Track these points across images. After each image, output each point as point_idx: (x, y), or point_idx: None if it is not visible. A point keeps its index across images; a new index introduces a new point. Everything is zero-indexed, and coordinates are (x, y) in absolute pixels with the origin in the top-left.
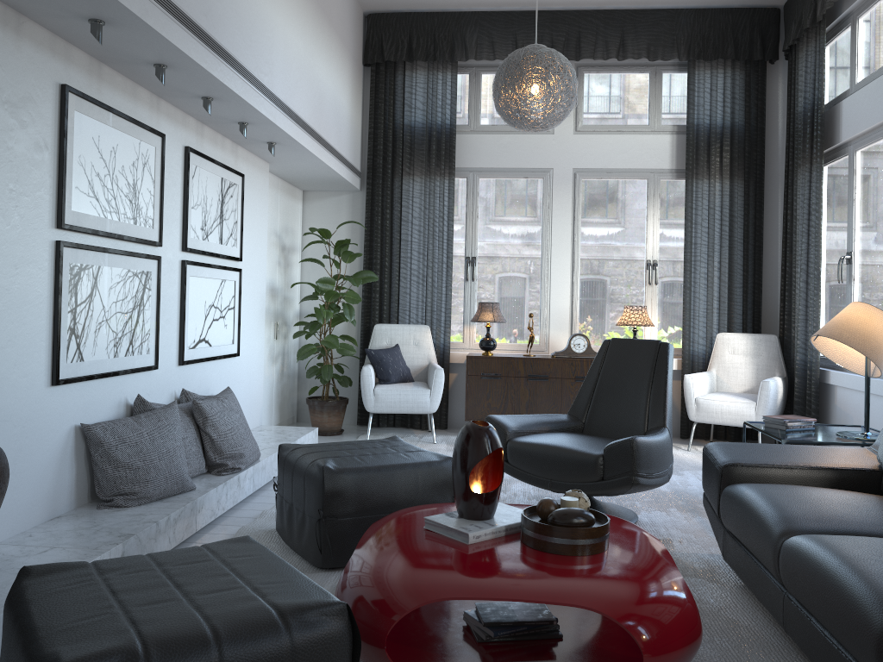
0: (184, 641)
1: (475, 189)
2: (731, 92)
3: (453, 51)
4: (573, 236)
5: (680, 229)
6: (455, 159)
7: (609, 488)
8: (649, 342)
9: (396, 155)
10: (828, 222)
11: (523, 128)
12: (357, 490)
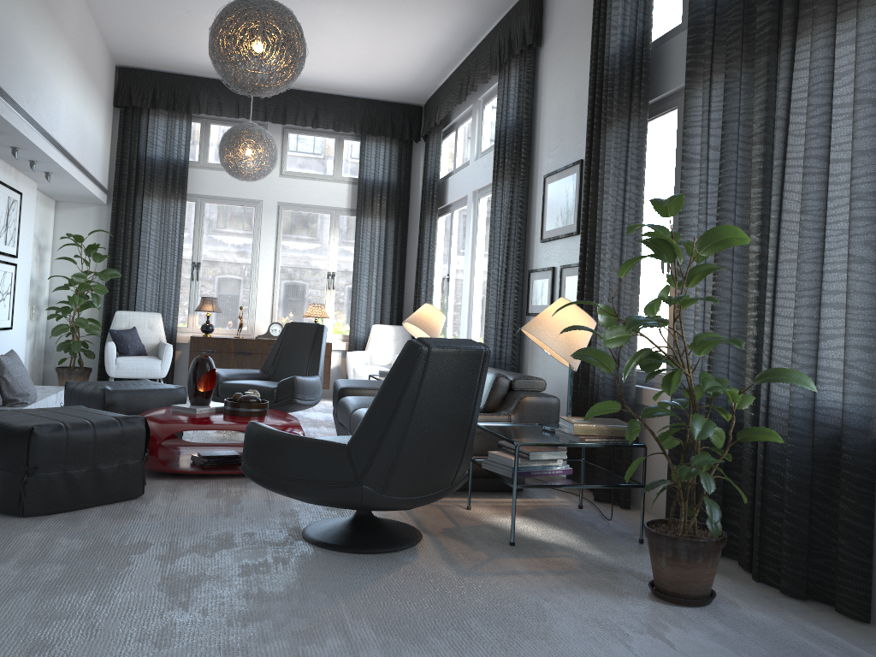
0: (79, 423)
1: (202, 211)
2: (389, 159)
3: (189, 105)
4: (276, 251)
5: (352, 251)
6: (187, 186)
7: (279, 406)
8: (313, 324)
9: (139, 180)
10: (442, 254)
11: (239, 178)
12: (125, 403)
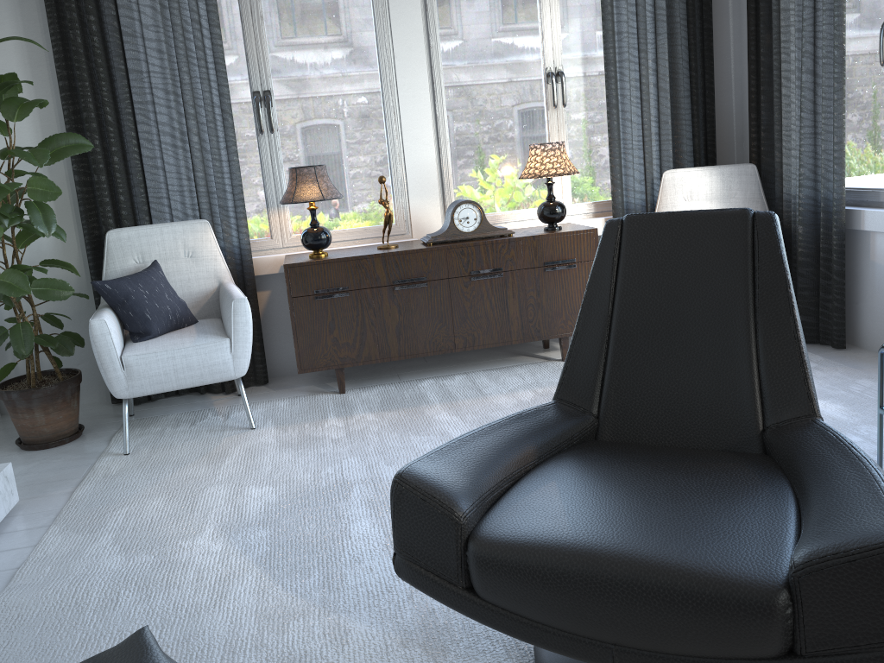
0: None
1: None
2: None
3: None
4: (428, 39)
5: (591, 13)
6: None
7: None
8: (726, 216)
9: None
10: None
11: None
12: None
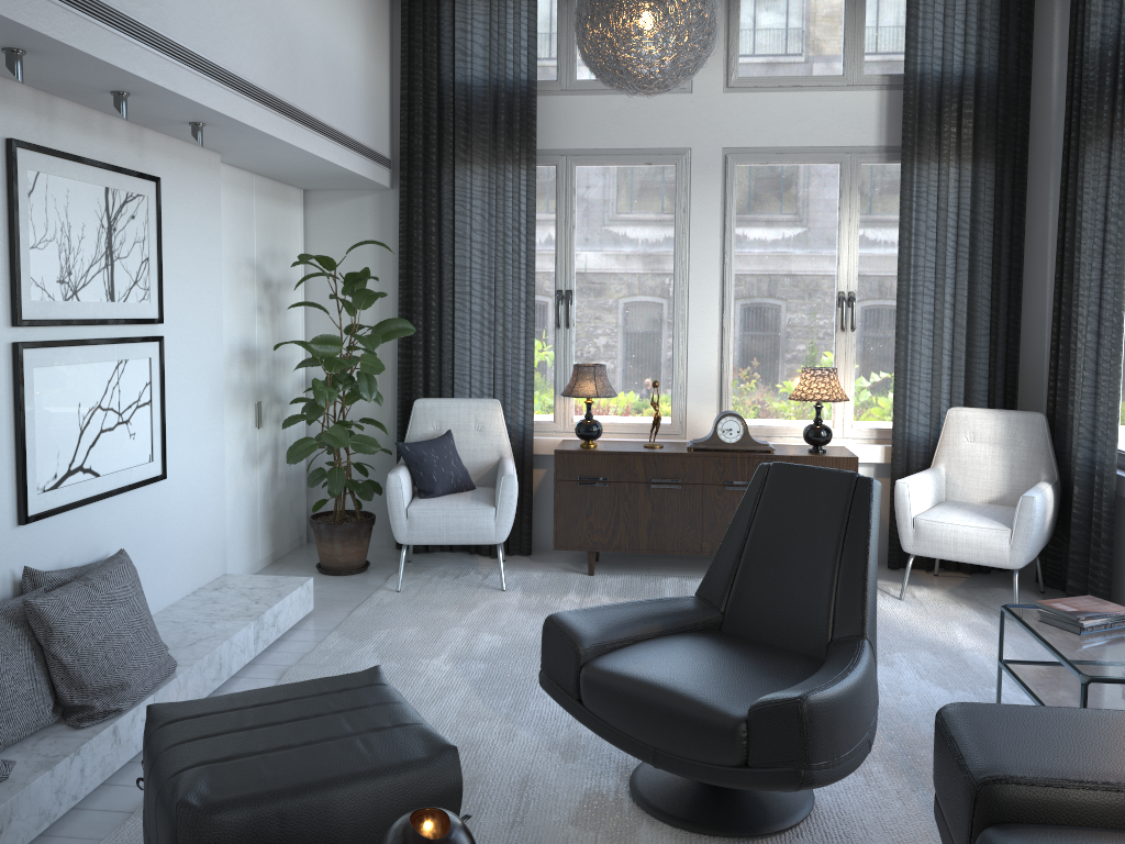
0: None
1: (570, 183)
2: (978, 19)
3: None
4: (724, 256)
5: (892, 242)
6: (538, 135)
7: (757, 784)
8: (838, 475)
9: (443, 132)
10: None
11: (627, 88)
12: None
